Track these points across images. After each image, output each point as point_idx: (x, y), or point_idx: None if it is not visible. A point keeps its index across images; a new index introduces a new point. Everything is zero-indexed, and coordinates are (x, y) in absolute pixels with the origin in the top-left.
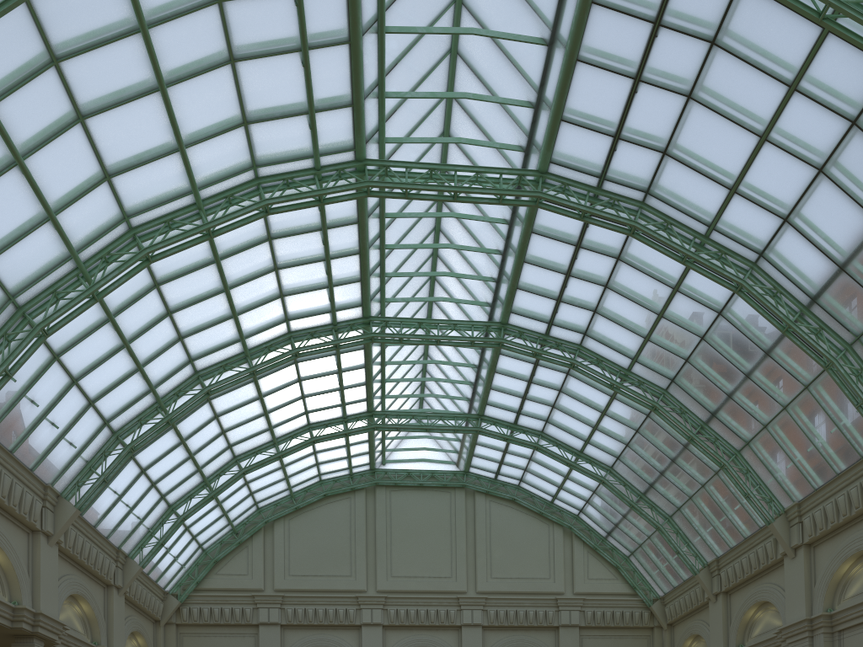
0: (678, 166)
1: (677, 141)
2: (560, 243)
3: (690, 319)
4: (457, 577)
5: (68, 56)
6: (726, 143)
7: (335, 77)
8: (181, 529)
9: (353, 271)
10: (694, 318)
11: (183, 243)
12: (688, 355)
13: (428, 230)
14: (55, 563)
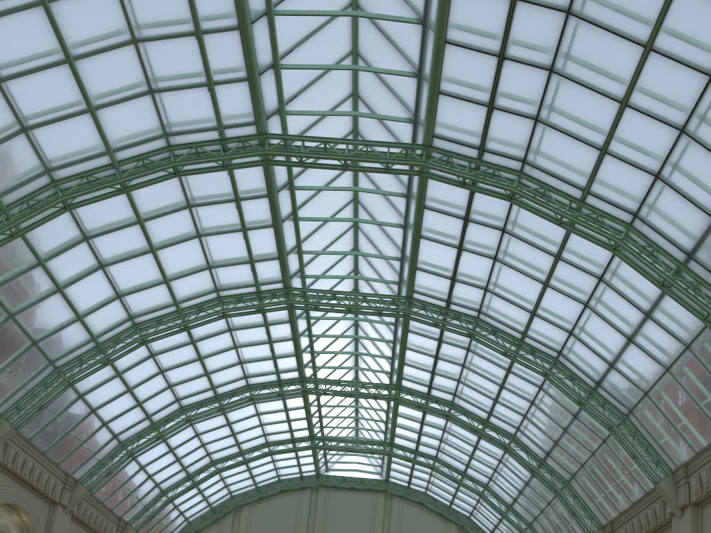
0: (496, 297)
1: (492, 283)
2: (428, 339)
3: (521, 390)
4: None
5: (94, 236)
6: (523, 286)
7: (266, 244)
8: (171, 507)
9: (289, 350)
10: (524, 389)
11: (166, 333)
12: (524, 413)
13: (349, 325)
14: (66, 524)
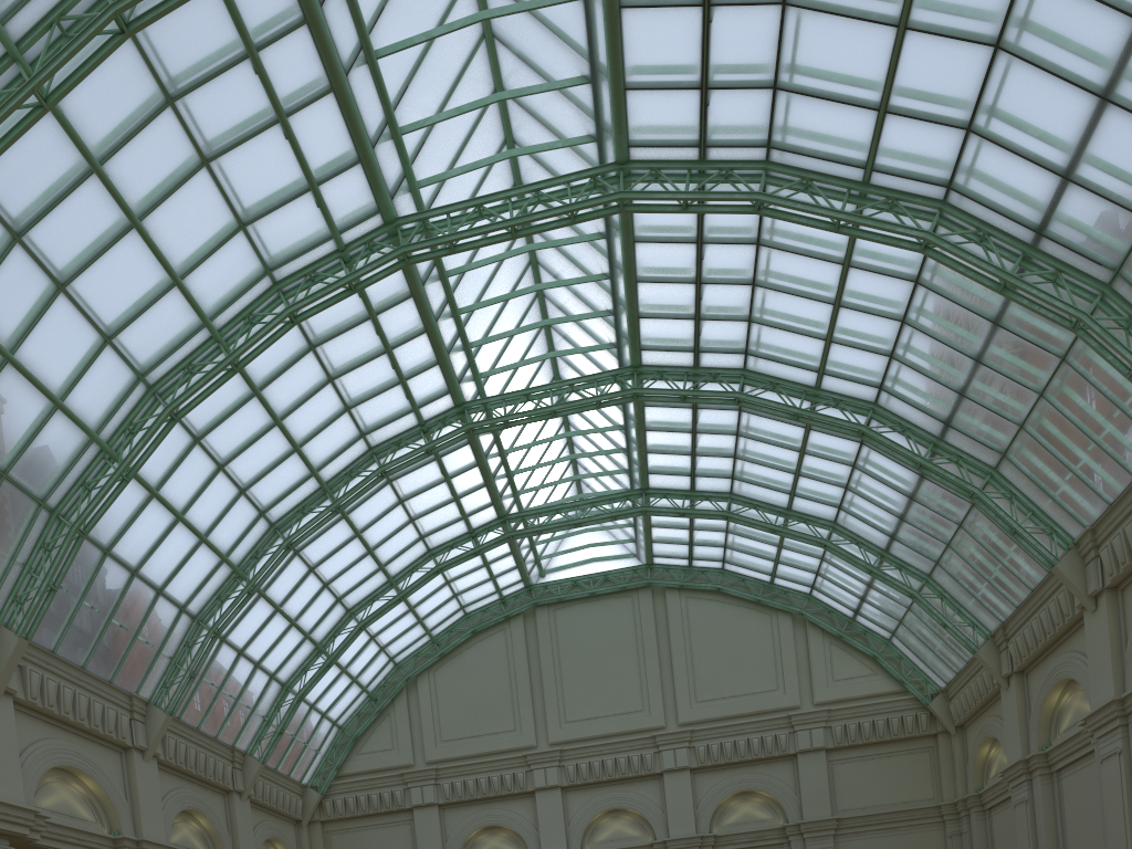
0: (799, 99)
1: (786, 66)
2: (675, 245)
3: (879, 300)
4: (650, 709)
5: (28, 226)
6: (853, 49)
7: (329, 137)
8: (305, 709)
9: (425, 355)
10: (884, 296)
11: (207, 388)
12: (891, 350)
13: (521, 268)
14: (155, 779)
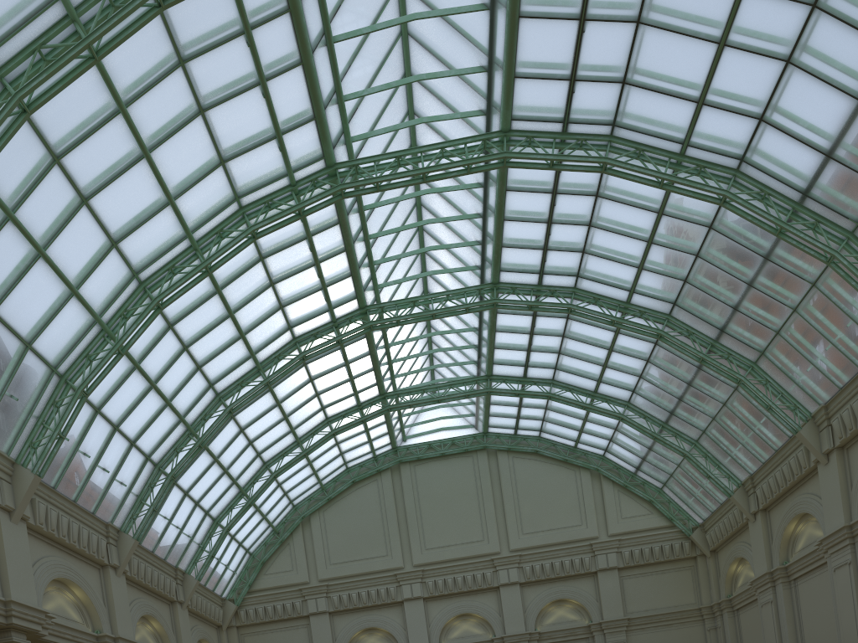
0: (640, 92)
1: (634, 68)
2: (536, 194)
3: (681, 239)
4: (489, 539)
5: (66, 151)
6: (685, 58)
7: (295, 98)
8: (228, 539)
9: (343, 268)
10: (685, 237)
11: (186, 285)
12: (685, 276)
13: (409, 208)
14: (124, 590)
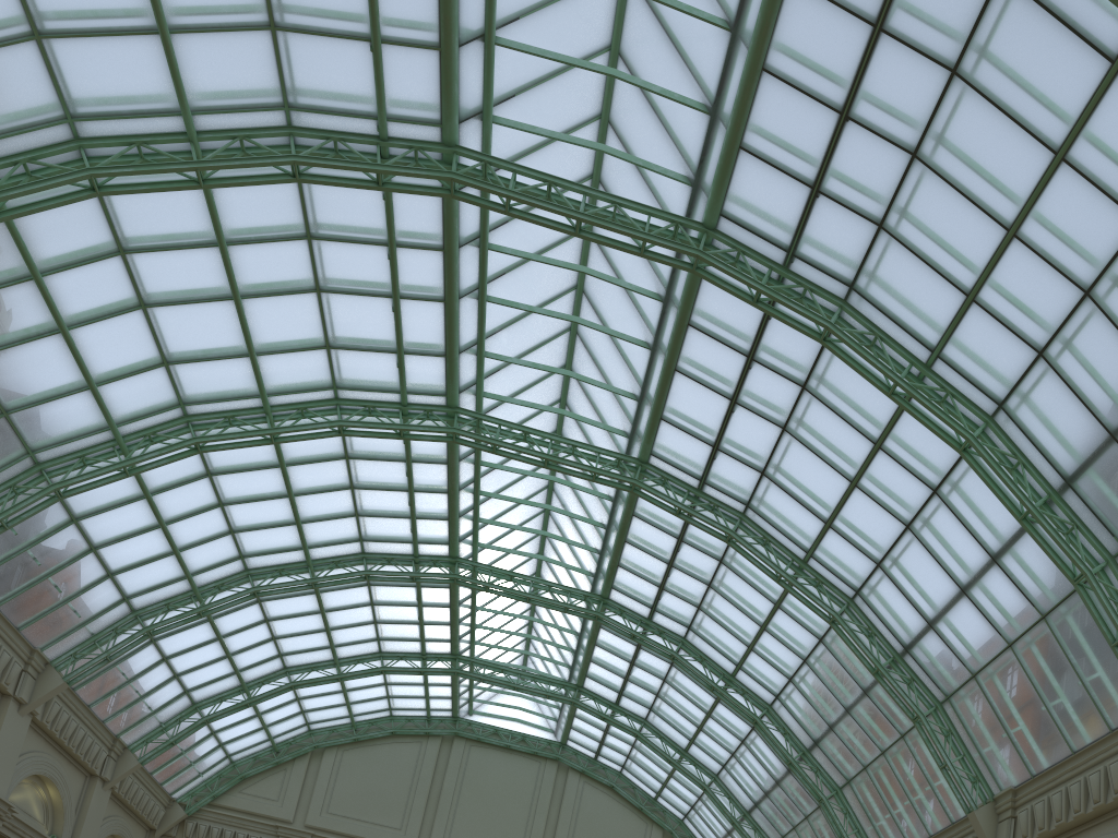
0: (776, 488)
1: (774, 465)
2: (662, 533)
3: (792, 639)
4: None
5: (137, 250)
6: (820, 479)
7: (428, 328)
8: (205, 732)
9: (440, 508)
10: (796, 638)
11: (240, 442)
12: (791, 675)
13: (539, 486)
14: (21, 734)
